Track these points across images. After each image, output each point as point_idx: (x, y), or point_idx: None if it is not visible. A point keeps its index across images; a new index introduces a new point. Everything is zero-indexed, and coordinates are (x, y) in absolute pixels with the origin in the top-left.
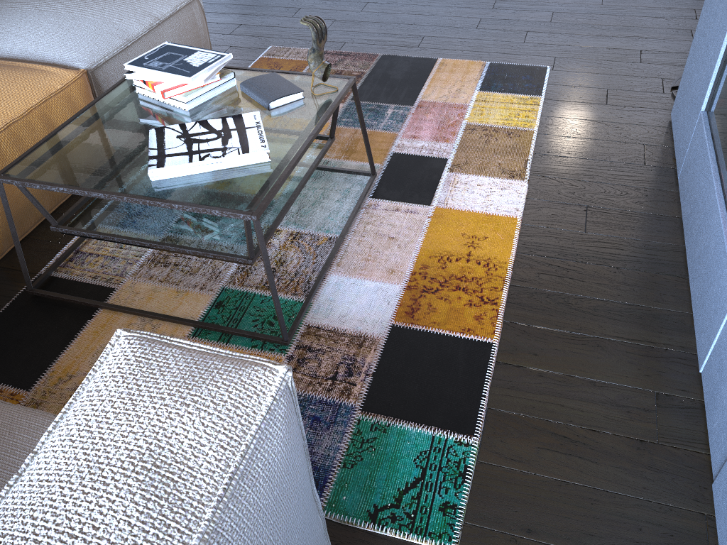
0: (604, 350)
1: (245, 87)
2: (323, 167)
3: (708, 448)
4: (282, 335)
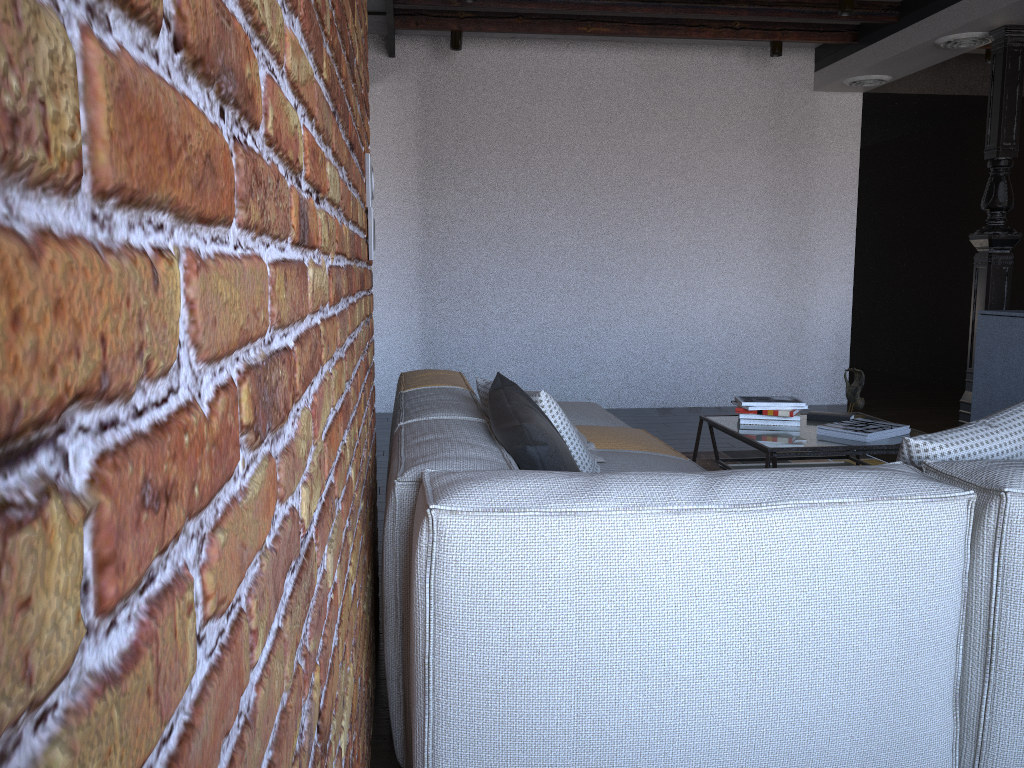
0: None
1: (814, 415)
2: None
3: None
4: None
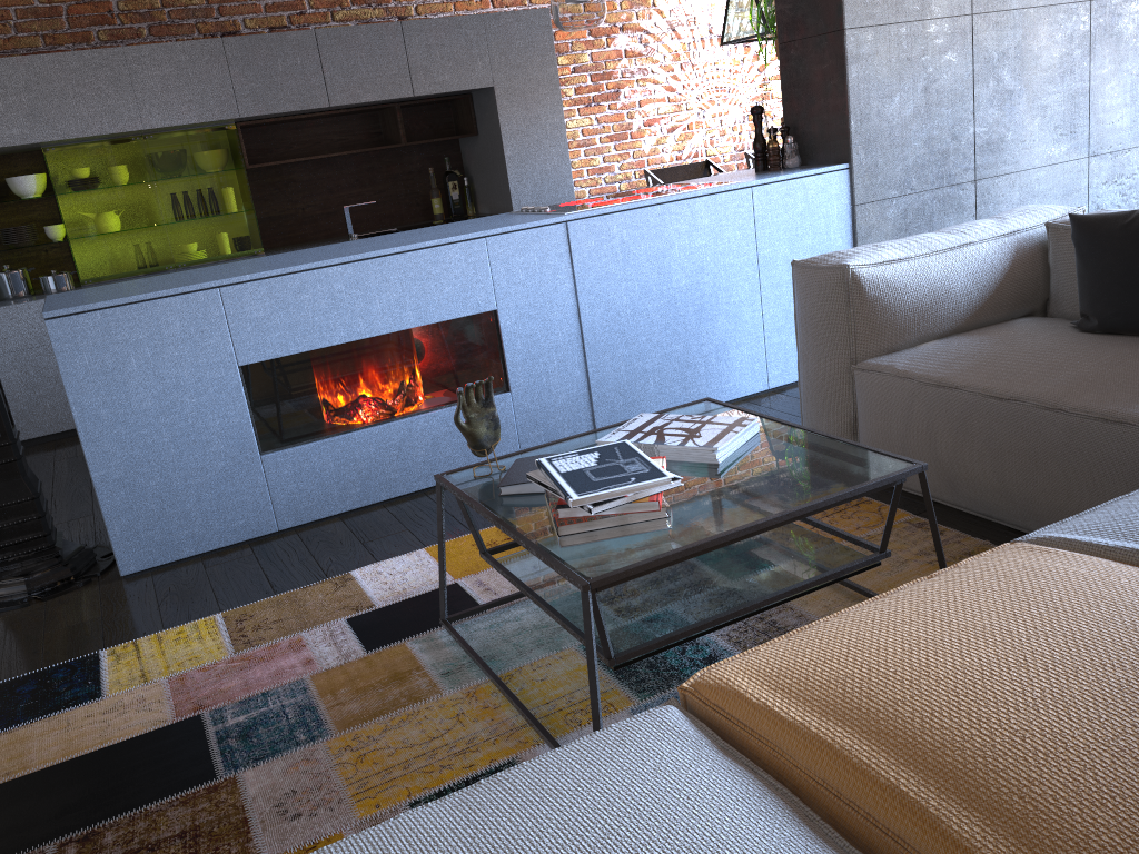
0: None
1: None
2: (472, 649)
3: None
4: None
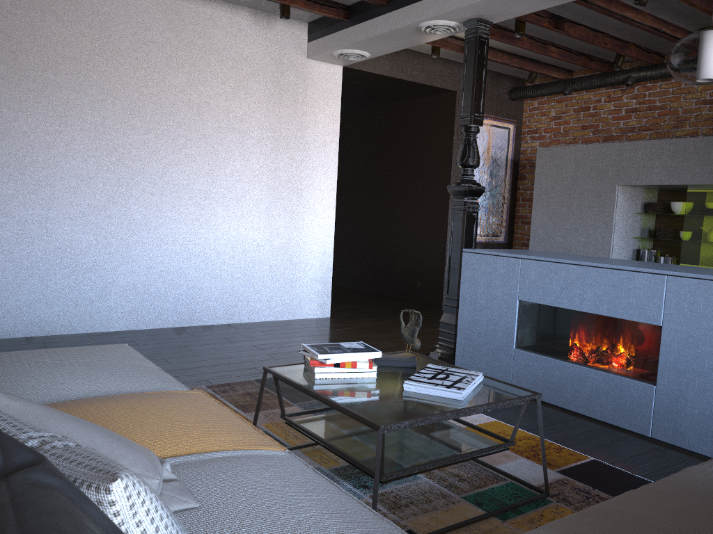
0: (618, 445)
1: (382, 360)
2: None
3: (693, 454)
4: (547, 488)
